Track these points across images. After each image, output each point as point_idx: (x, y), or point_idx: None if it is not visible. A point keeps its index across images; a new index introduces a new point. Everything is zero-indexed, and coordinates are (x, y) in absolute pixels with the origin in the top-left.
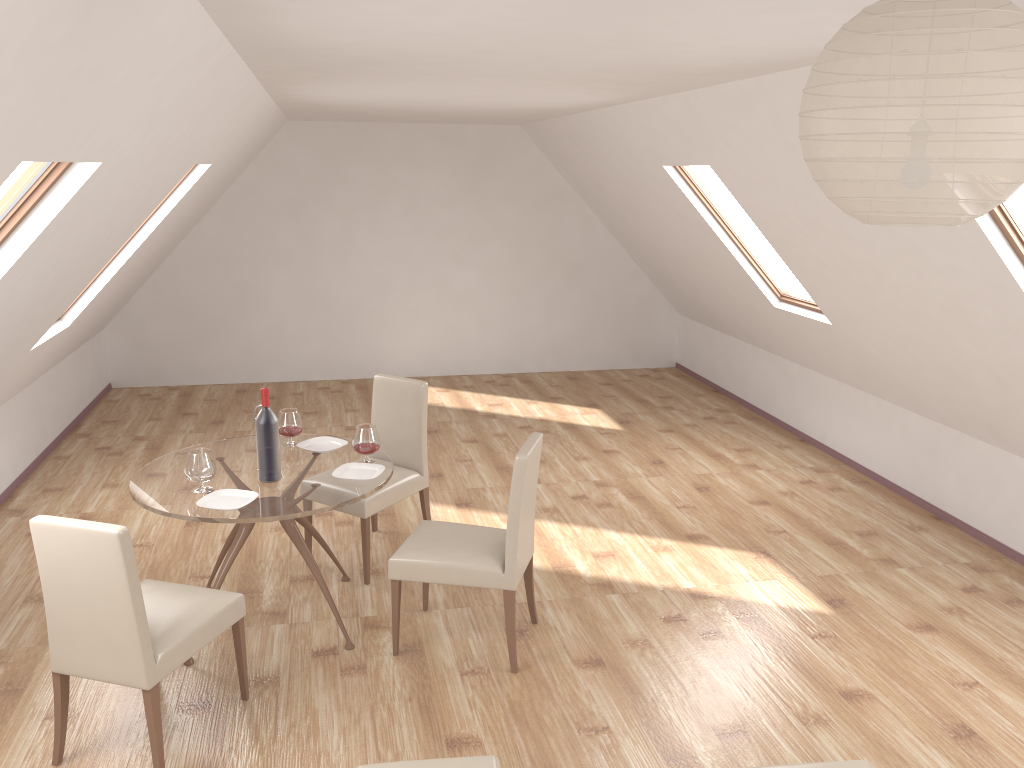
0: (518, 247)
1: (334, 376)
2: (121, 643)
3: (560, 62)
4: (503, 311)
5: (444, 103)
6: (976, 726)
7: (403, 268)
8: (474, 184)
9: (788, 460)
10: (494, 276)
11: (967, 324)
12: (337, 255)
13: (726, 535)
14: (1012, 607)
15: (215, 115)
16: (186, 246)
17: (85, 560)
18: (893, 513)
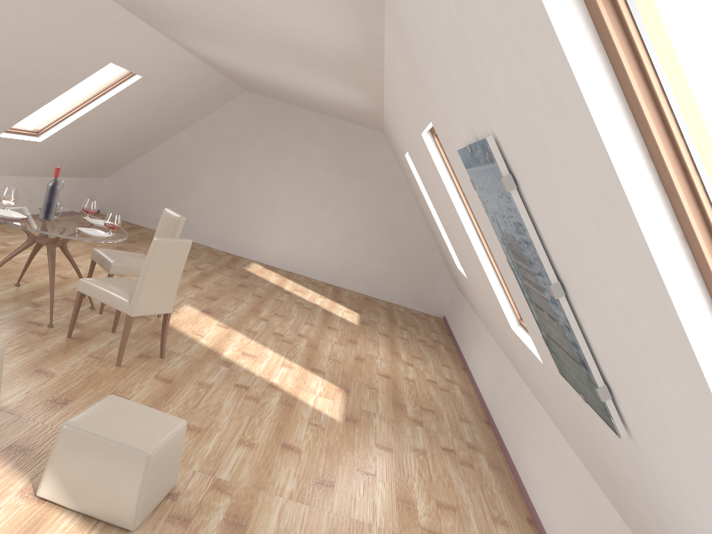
0: (361, 207)
1: (225, 249)
2: None
3: (249, 30)
4: (340, 244)
5: (286, 82)
6: (339, 485)
7: (286, 197)
8: (345, 160)
9: (438, 371)
10: (340, 220)
11: (474, 264)
12: (250, 177)
13: (337, 377)
14: (460, 465)
15: (102, 27)
16: (166, 145)
17: None
18: (462, 410)
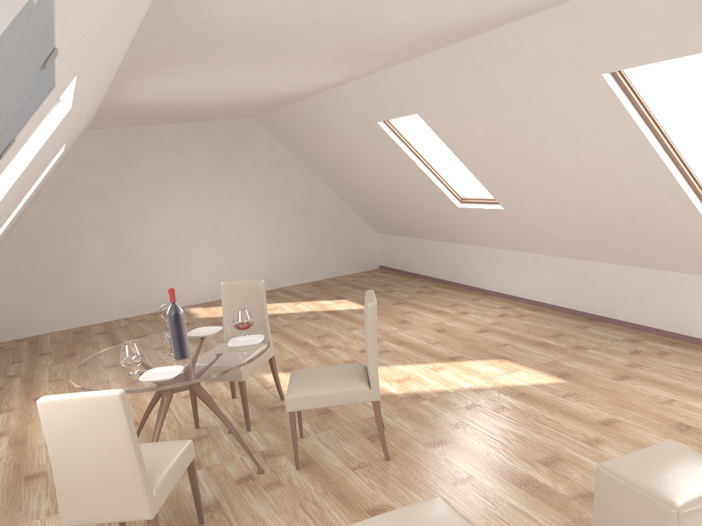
0: (264, 201)
1: (145, 311)
2: (126, 486)
3: (356, 31)
4: (260, 247)
5: (226, 94)
6: (688, 422)
7: (186, 226)
8: (228, 161)
9: (483, 306)
10: (251, 223)
11: (610, 182)
12: (136, 223)
13: (473, 353)
14: (664, 356)
15: (95, 97)
16: (18, 230)
17: (90, 423)
18: (564, 322)
